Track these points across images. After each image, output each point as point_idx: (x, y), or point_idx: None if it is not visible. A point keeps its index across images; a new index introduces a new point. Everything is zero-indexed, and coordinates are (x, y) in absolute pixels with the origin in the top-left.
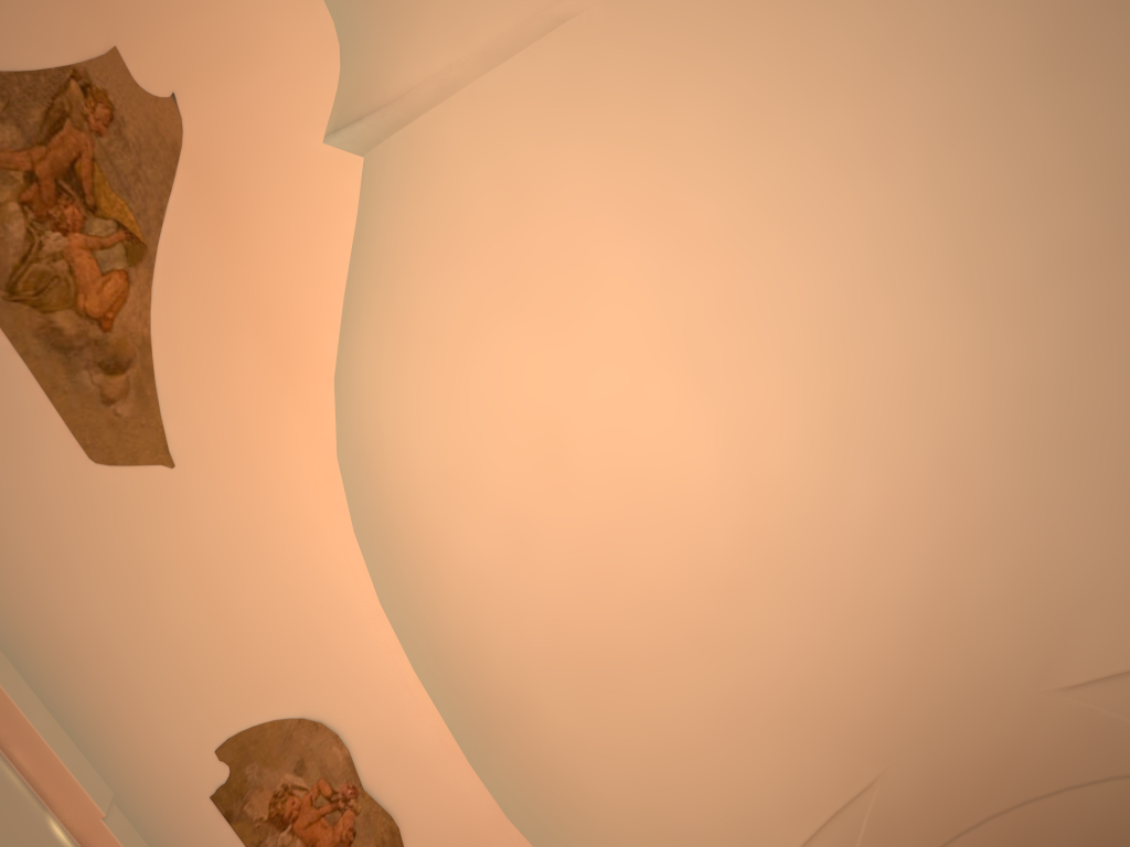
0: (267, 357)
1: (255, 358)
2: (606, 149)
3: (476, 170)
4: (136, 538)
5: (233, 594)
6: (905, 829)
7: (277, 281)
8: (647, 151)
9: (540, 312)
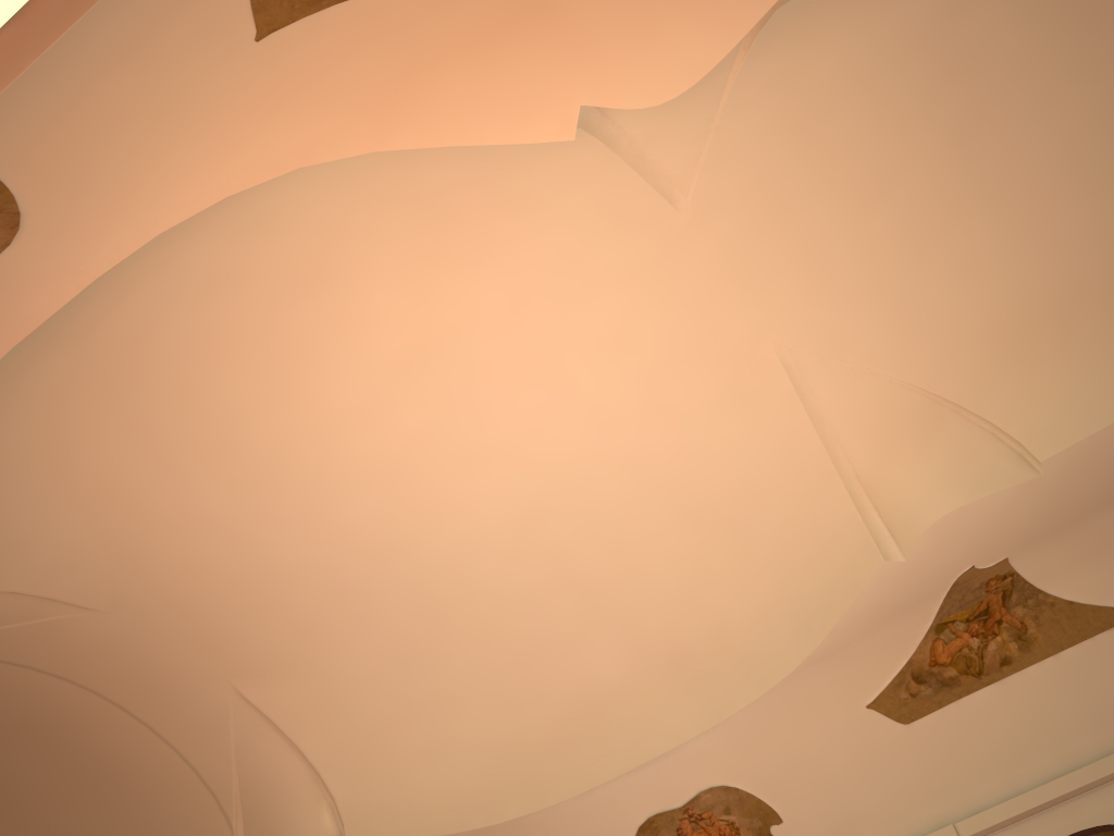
0: (379, 91)
1: (376, 81)
2: (578, 253)
3: (550, 174)
4: (180, 36)
5: (137, 123)
6: (54, 645)
7: (453, 88)
8: (582, 281)
9: (435, 241)
